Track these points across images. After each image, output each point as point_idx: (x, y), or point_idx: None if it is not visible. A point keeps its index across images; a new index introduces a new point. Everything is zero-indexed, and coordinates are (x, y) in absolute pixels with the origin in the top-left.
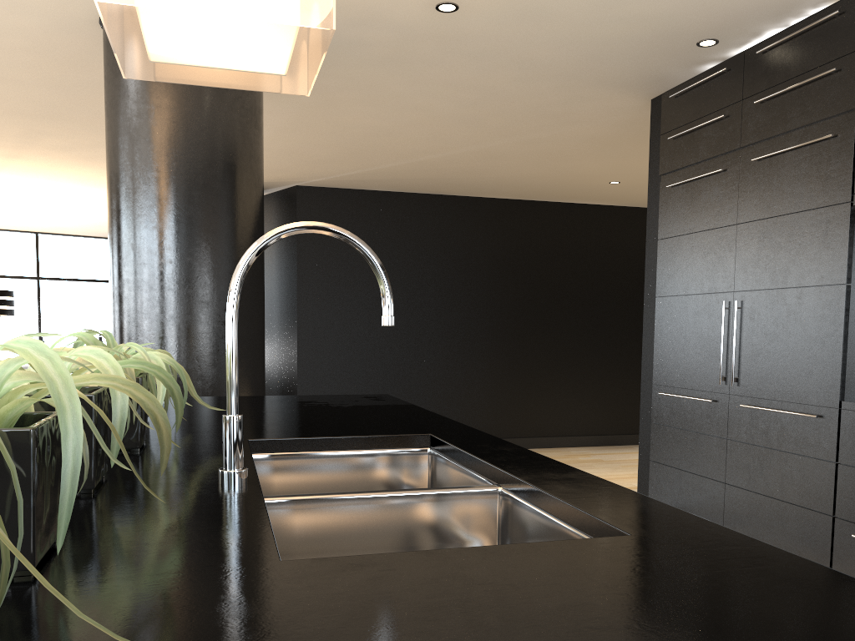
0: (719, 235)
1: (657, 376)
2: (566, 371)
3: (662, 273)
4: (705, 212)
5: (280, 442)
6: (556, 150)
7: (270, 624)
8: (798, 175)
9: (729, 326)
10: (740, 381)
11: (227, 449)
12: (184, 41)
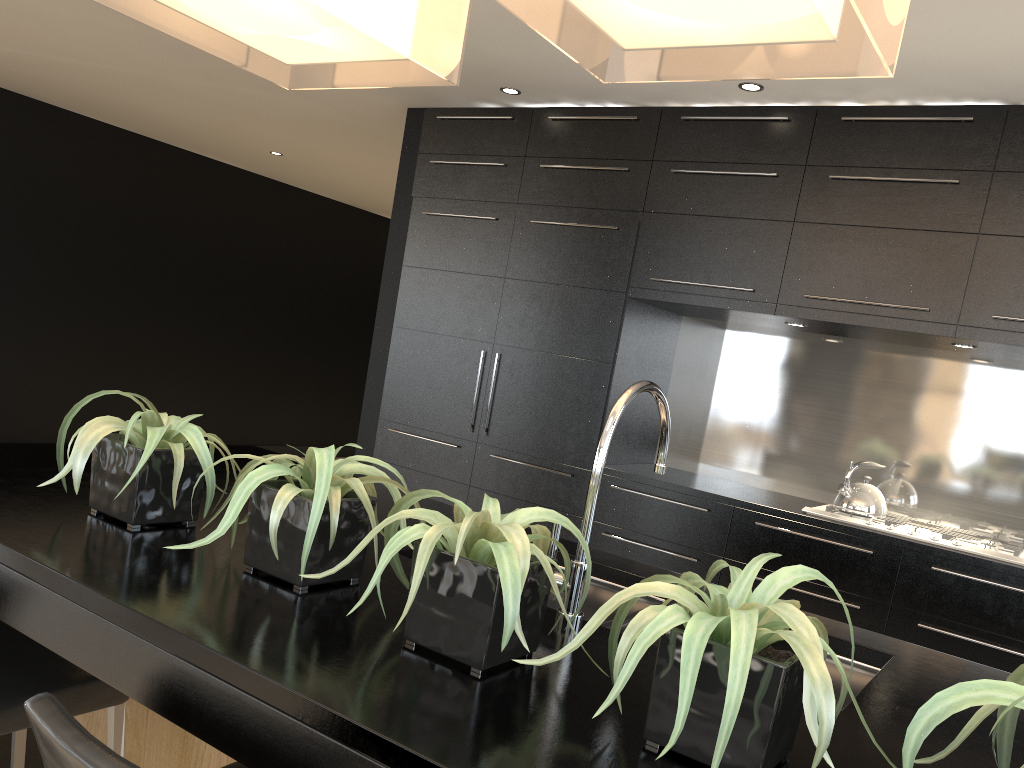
0: (482, 283)
1: (387, 411)
2: (173, 365)
3: (405, 303)
4: (469, 255)
5: (410, 552)
6: (250, 109)
7: (967, 760)
8: (577, 252)
9: (484, 376)
10: (491, 431)
11: (578, 595)
12: (246, 10)
